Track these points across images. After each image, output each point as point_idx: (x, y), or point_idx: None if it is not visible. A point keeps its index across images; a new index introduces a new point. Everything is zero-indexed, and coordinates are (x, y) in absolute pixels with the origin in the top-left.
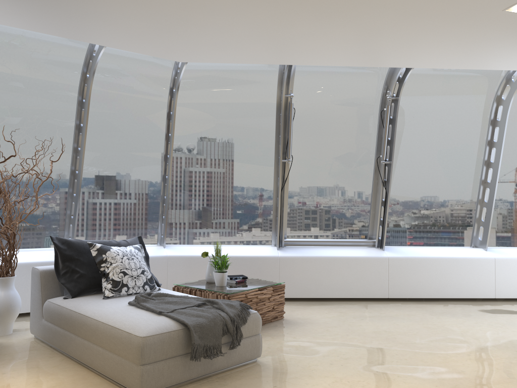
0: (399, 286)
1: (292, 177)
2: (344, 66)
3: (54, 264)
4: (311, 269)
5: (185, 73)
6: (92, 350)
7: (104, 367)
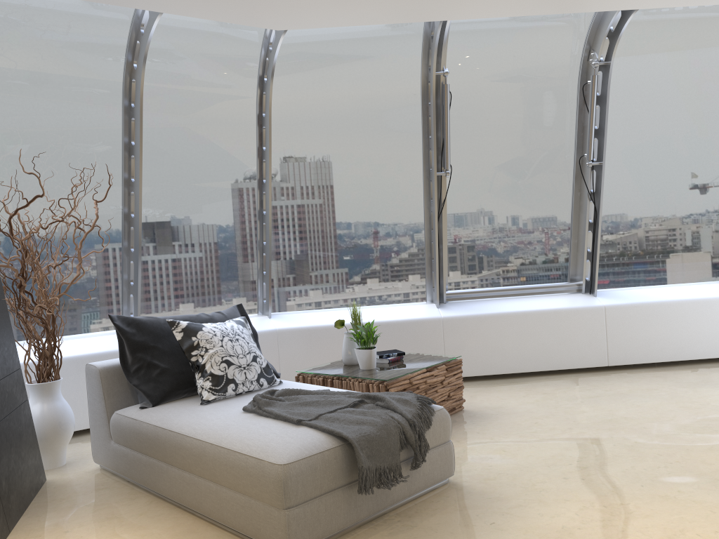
0: (623, 348)
1: (451, 198)
2: (523, 19)
3: (119, 358)
4: (491, 332)
5: (280, 50)
6: (198, 486)
7: (222, 512)
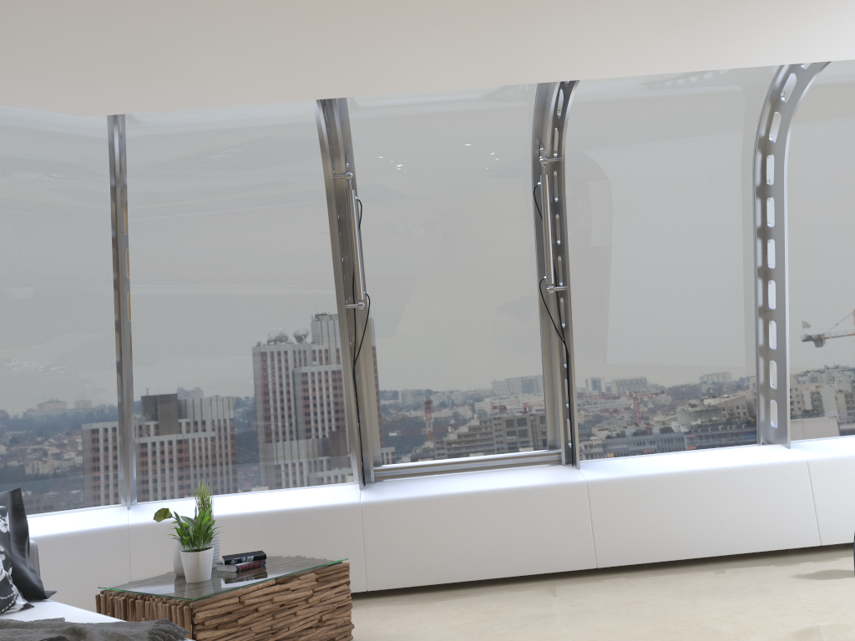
0: (616, 541)
1: (378, 339)
2: (444, 107)
3: None
4: (430, 522)
5: (134, 153)
6: None
7: None
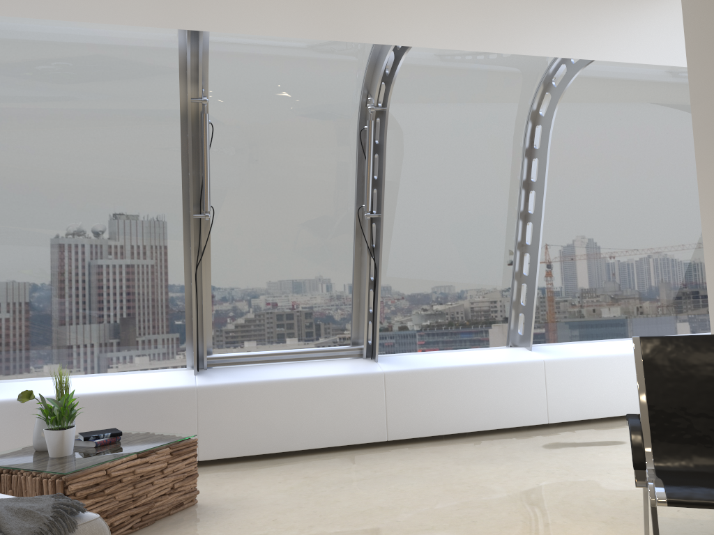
0: (403, 419)
1: (217, 246)
2: (293, 52)
3: None
4: (256, 403)
5: None
6: None
7: None
